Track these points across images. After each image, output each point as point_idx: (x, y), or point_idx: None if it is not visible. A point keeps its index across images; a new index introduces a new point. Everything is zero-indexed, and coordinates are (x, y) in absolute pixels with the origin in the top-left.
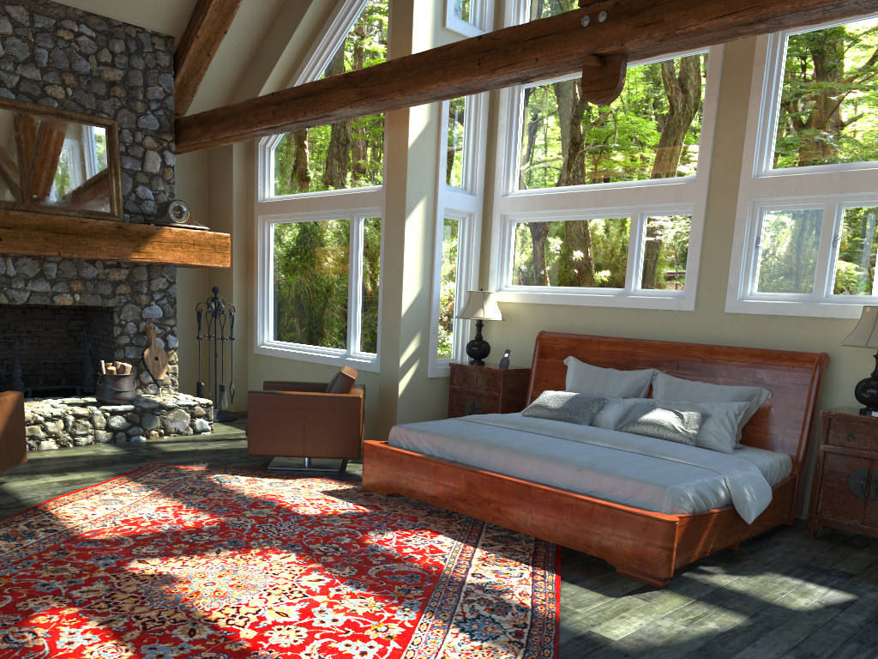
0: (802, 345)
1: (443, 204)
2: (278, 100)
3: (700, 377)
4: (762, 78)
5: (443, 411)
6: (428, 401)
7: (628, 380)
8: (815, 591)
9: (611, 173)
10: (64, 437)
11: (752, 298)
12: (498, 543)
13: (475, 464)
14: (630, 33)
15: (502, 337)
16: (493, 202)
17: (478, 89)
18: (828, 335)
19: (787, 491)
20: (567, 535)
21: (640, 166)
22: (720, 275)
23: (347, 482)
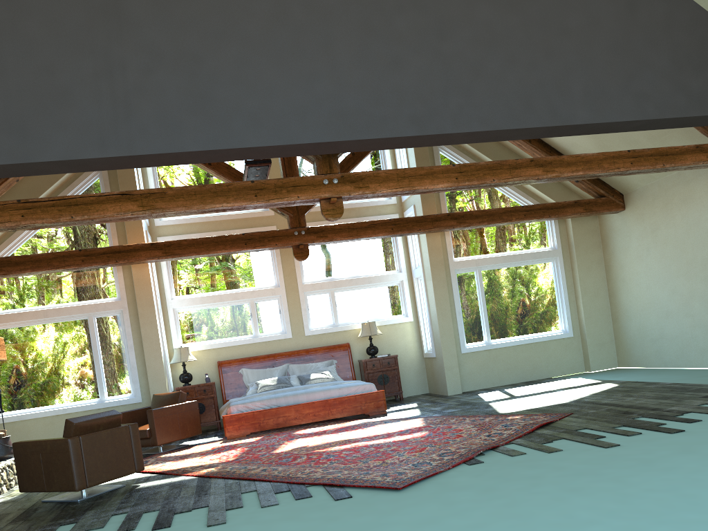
0: (337, 342)
1: (158, 305)
2: (86, 254)
3: (307, 362)
4: None
5: None
6: None
7: (280, 370)
8: (407, 405)
9: (232, 285)
10: (8, 482)
11: (313, 328)
12: (325, 424)
13: (292, 403)
14: (316, 238)
15: (188, 371)
16: (165, 302)
17: (234, 253)
18: (345, 337)
19: None
20: (347, 411)
21: (247, 281)
22: (299, 321)
23: (212, 442)
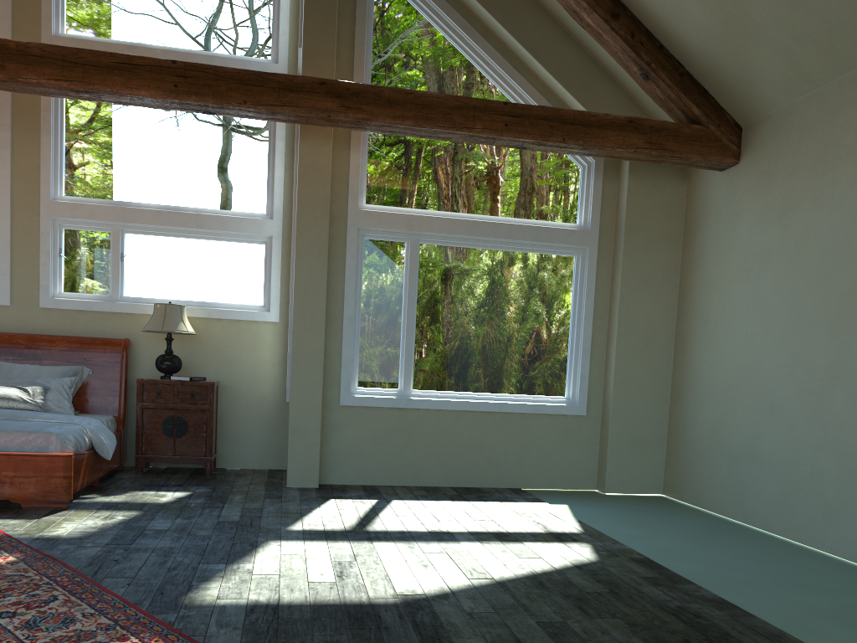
0: (109, 333)
1: None
2: None
3: (27, 361)
4: (50, 123)
5: None
6: None
7: None
8: (167, 494)
9: None
10: None
11: (62, 296)
12: None
13: None
14: None
15: None
16: None
17: None
18: (127, 326)
19: (118, 441)
20: None
21: None
22: (32, 276)
23: None
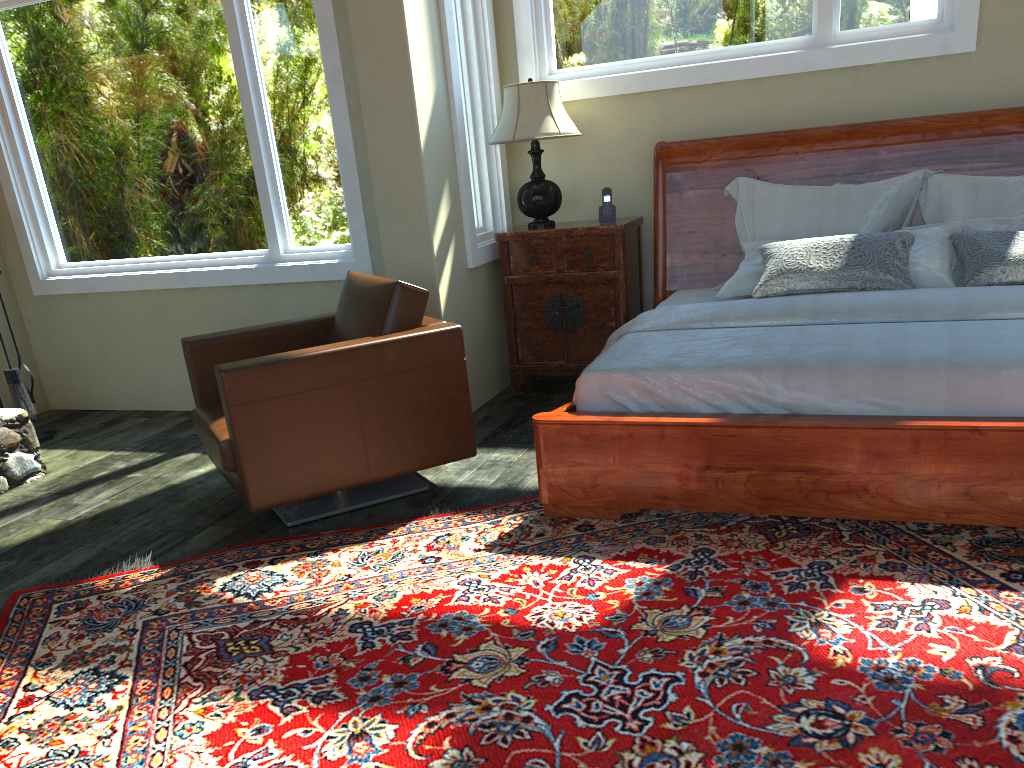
0: None
1: None
2: None
3: (1017, 169)
4: None
5: (492, 326)
6: (474, 313)
7: (885, 198)
8: None
9: None
10: None
11: None
12: (1017, 564)
13: (863, 412)
14: None
15: (561, 172)
16: None
17: None
18: None
19: None
20: None
21: None
22: None
23: (492, 510)
